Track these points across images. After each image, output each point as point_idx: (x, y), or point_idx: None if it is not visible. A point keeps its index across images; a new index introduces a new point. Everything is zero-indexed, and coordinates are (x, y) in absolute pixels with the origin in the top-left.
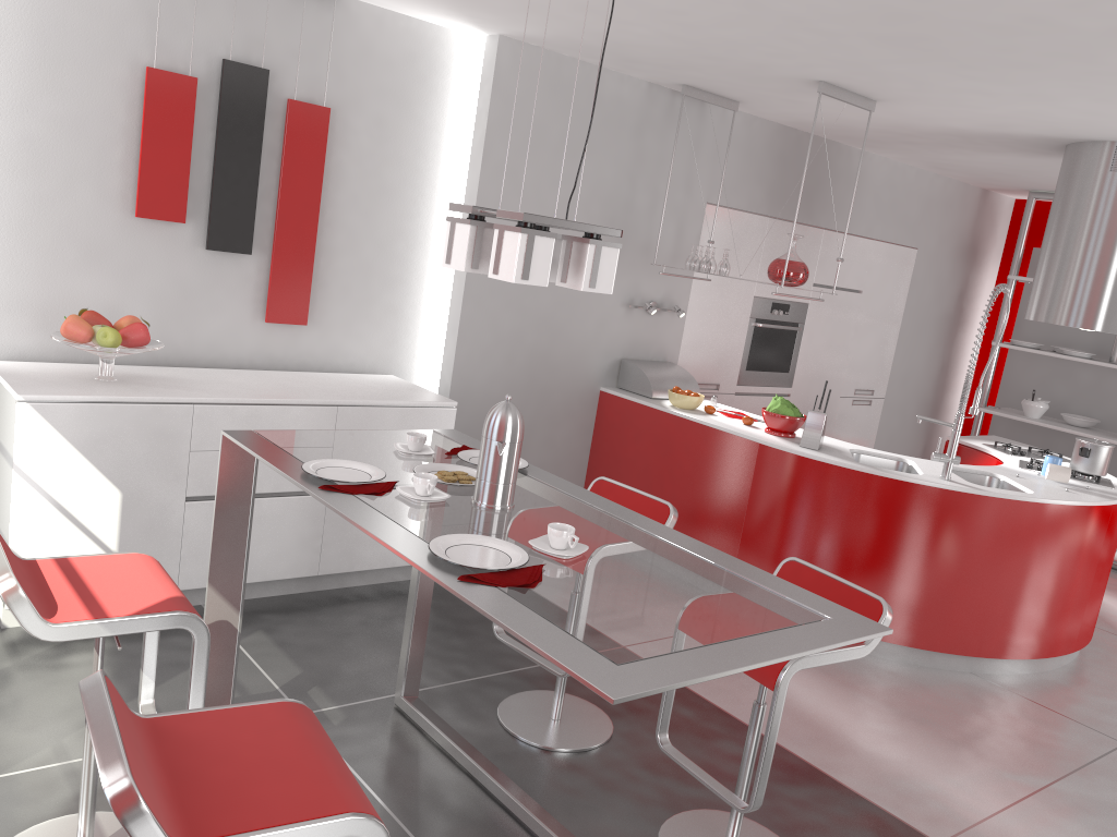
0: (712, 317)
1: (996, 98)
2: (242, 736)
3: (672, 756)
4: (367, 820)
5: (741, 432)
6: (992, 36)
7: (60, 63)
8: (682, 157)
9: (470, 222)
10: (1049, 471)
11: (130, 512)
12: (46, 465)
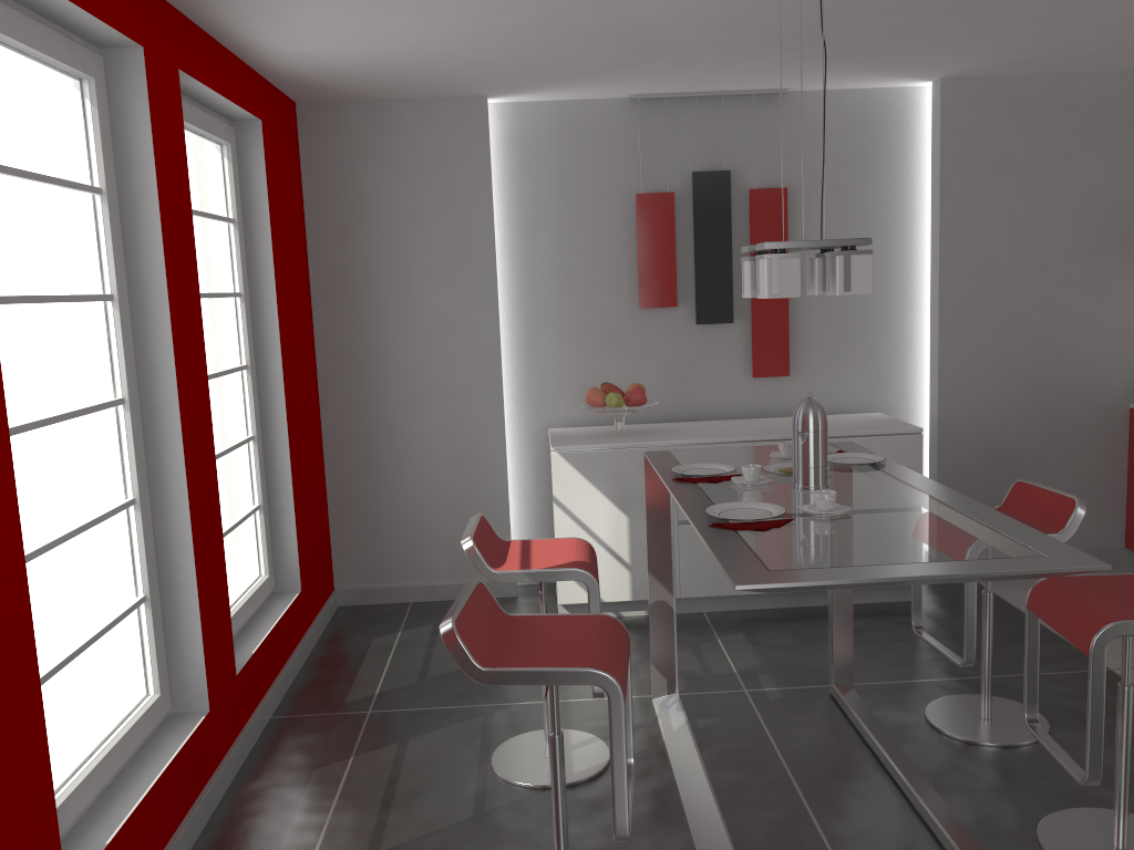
0: None
1: None
2: (558, 628)
3: (1034, 735)
4: (601, 674)
5: None
6: None
7: (578, 208)
8: None
9: (748, 259)
10: None
11: (636, 533)
12: (574, 497)
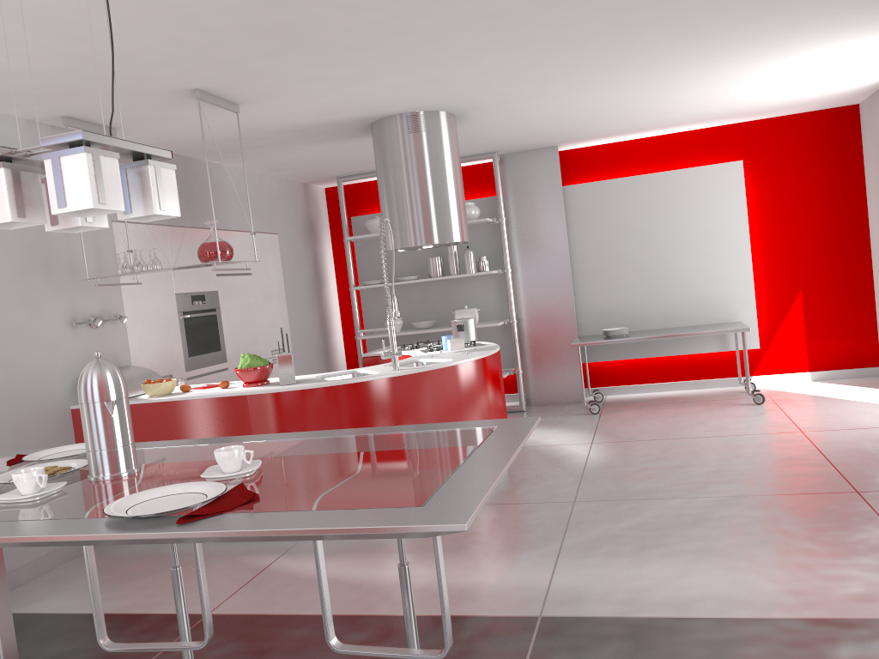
0: (148, 318)
1: (332, 84)
2: None
3: (352, 652)
4: None
5: (227, 392)
6: (343, 15)
7: None
8: None
9: (3, 165)
10: (451, 344)
11: None
12: None
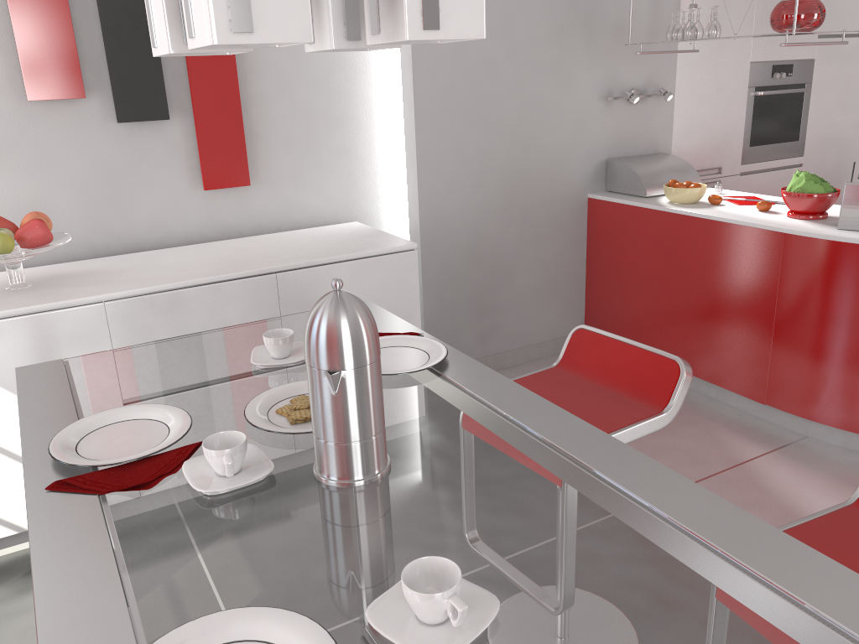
0: (705, 94)
1: None
2: None
3: None
4: None
5: (758, 222)
6: None
7: None
8: None
9: None
10: None
11: None
12: None
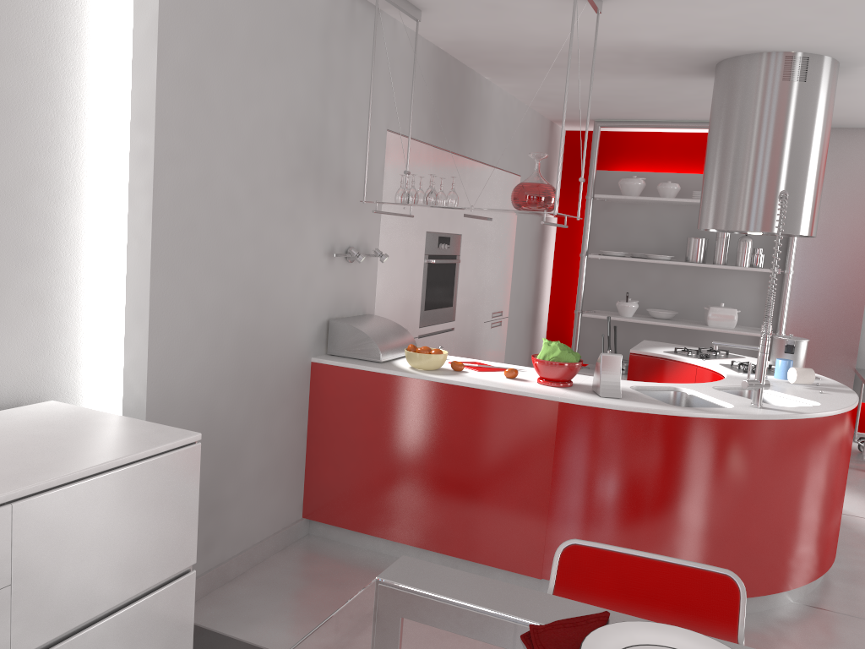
0: (398, 258)
1: None
2: None
3: None
4: None
5: (527, 390)
6: None
7: None
8: (365, 75)
9: None
10: (797, 375)
11: None
12: None
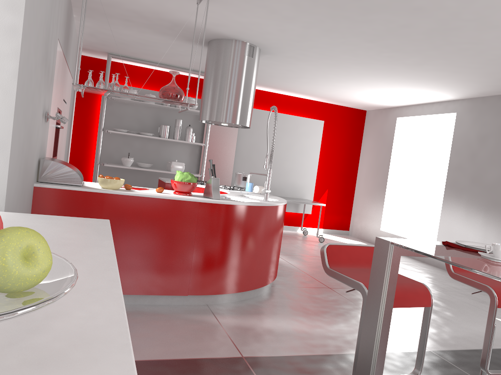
0: (52, 122)
1: (268, 15)
2: None
3: (497, 374)
4: None
5: (182, 197)
6: None
7: None
8: (58, 1)
9: None
10: (259, 189)
11: None
12: None
